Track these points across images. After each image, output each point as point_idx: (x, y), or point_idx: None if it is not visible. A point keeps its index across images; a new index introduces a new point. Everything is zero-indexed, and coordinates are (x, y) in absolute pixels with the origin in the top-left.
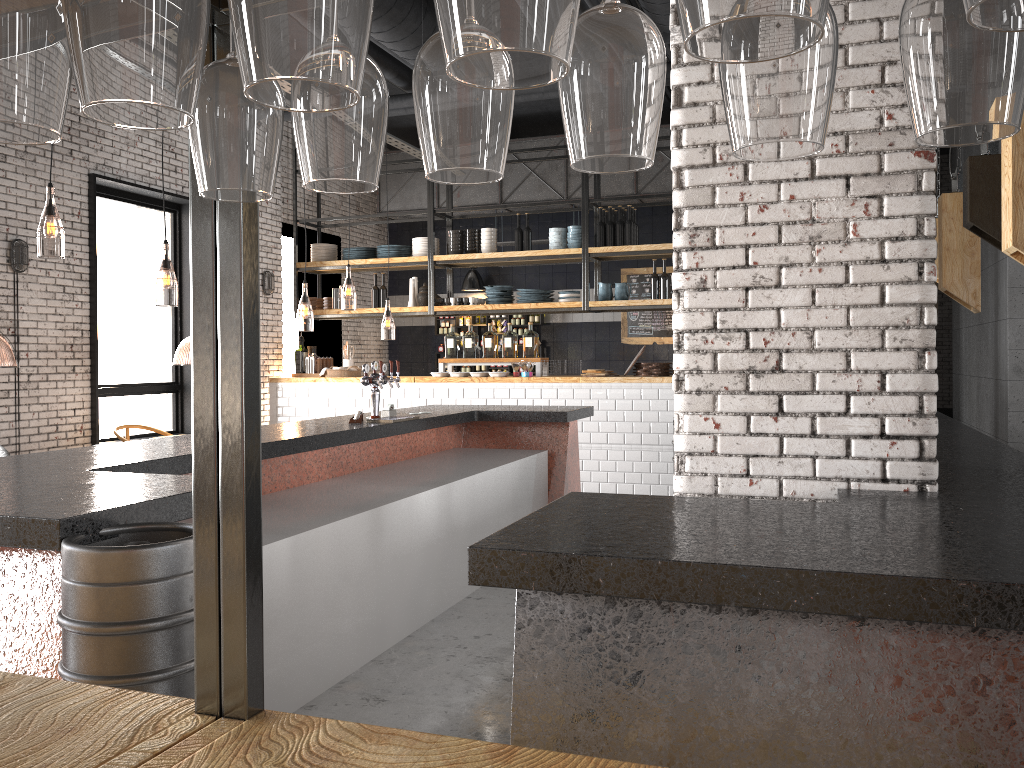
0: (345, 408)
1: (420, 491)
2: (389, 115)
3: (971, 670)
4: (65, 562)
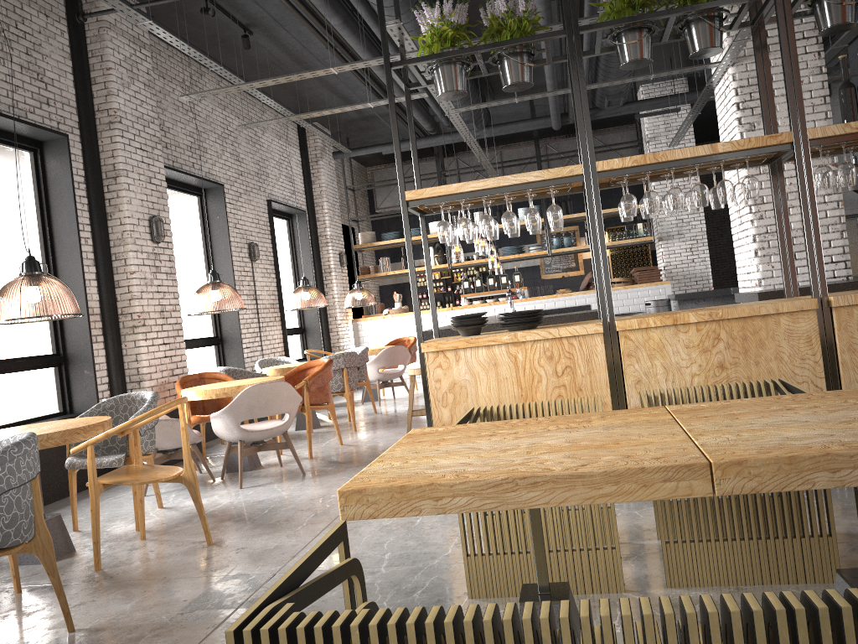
0: (407, 332)
1: None
2: (418, 148)
3: None
4: None
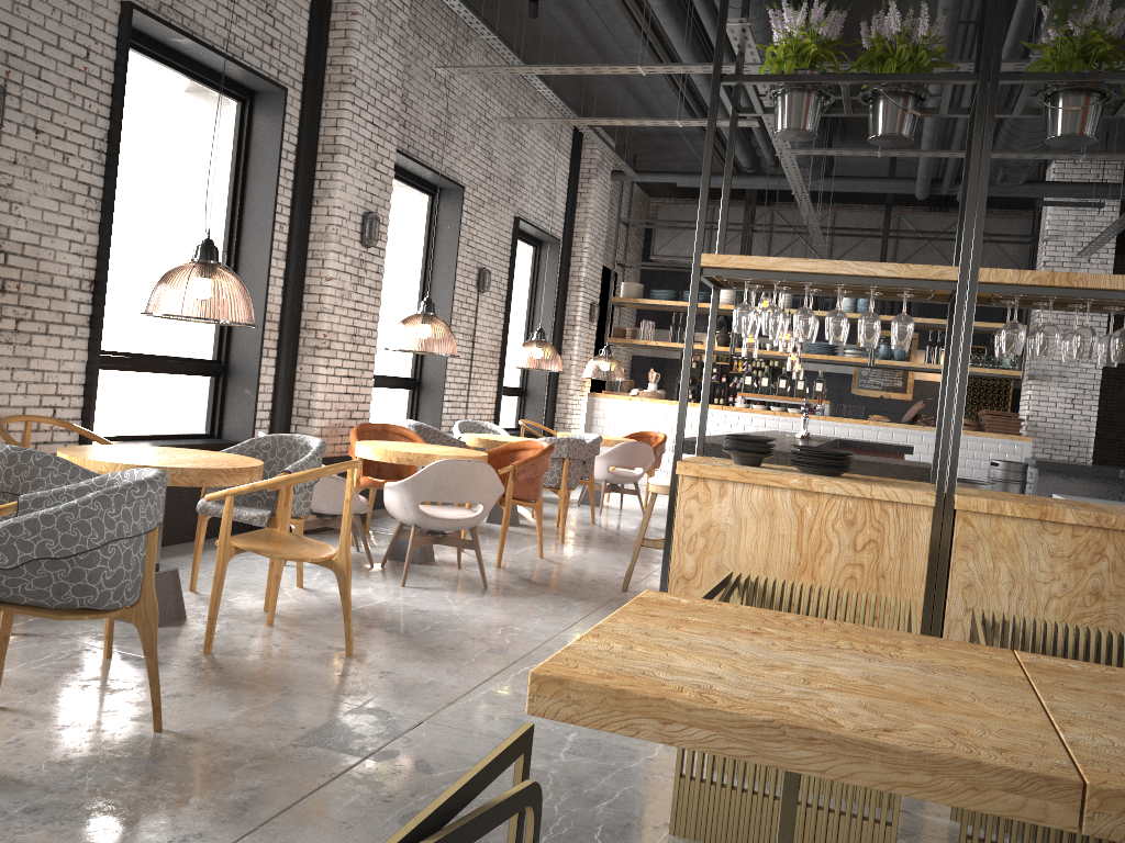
0: (656, 425)
1: None
2: None
3: None
4: None
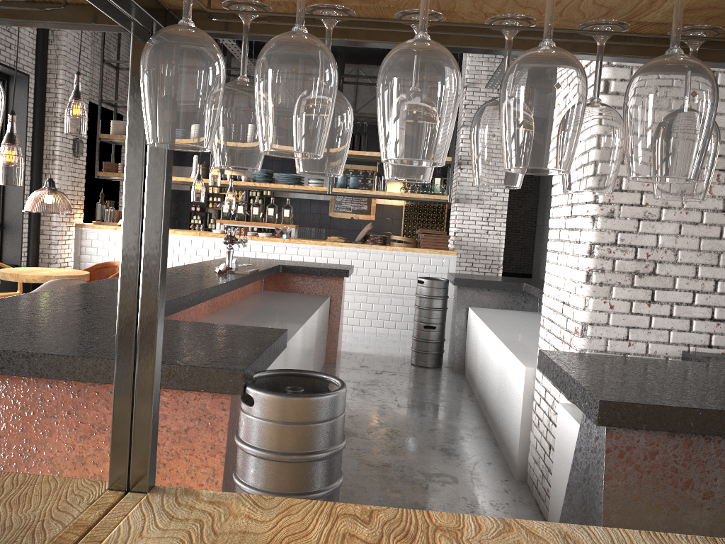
0: None
1: (296, 329)
2: None
3: None
4: (262, 405)
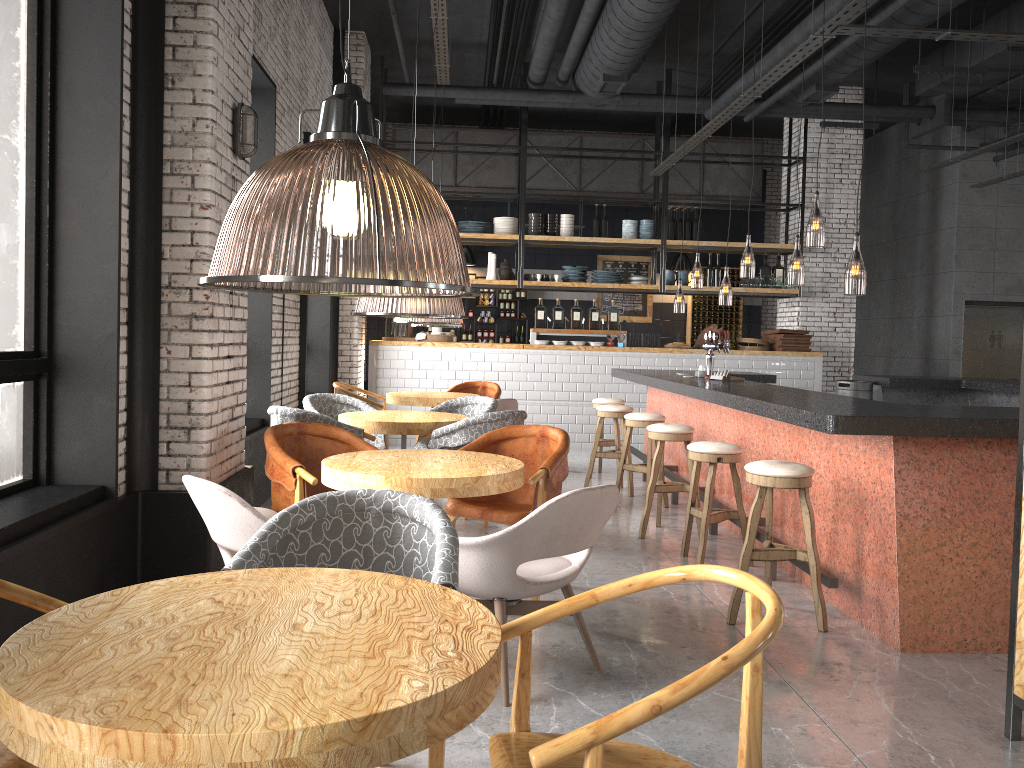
0: (451, 371)
1: None
2: (510, 104)
3: None
4: None
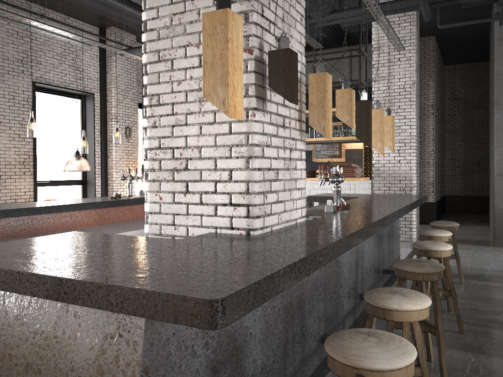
0: None
1: (123, 232)
2: None
3: (106, 330)
4: None
